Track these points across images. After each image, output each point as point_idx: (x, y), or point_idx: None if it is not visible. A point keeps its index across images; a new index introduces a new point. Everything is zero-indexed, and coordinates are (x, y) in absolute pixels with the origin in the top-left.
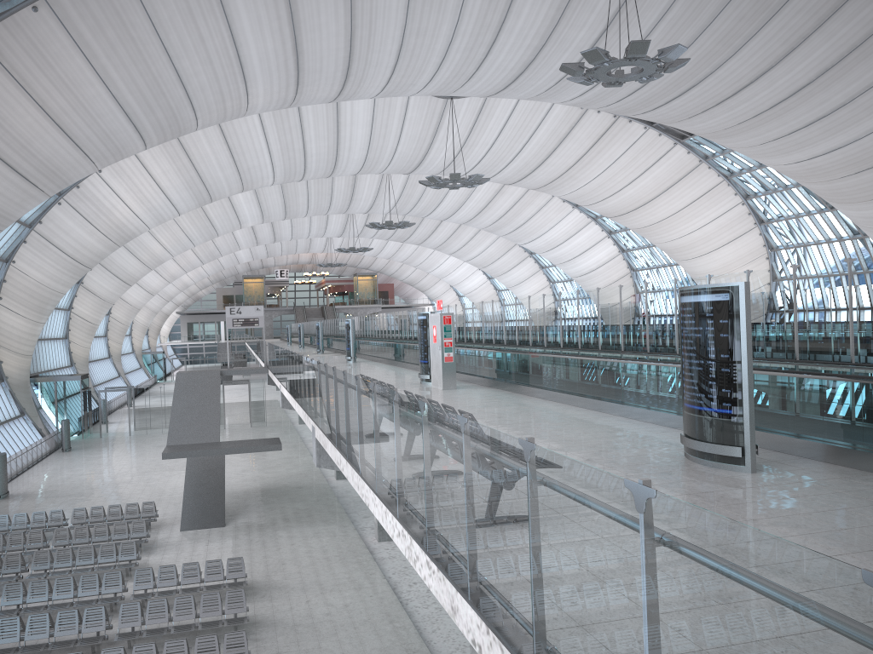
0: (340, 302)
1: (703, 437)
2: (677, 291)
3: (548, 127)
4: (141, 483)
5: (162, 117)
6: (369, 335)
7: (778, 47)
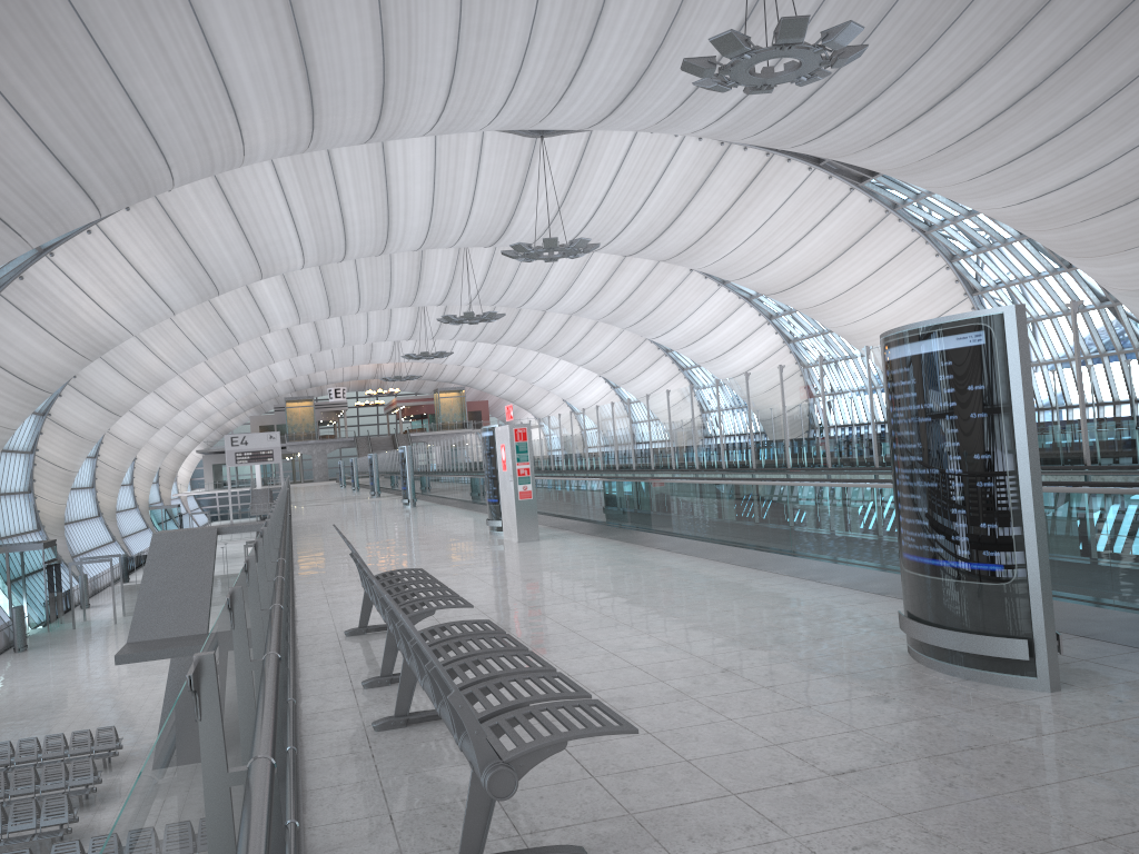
0: (417, 428)
1: (947, 619)
2: (871, 367)
3: (677, 172)
4: (114, 695)
5: (115, 166)
6: (442, 469)
7: (989, 37)
